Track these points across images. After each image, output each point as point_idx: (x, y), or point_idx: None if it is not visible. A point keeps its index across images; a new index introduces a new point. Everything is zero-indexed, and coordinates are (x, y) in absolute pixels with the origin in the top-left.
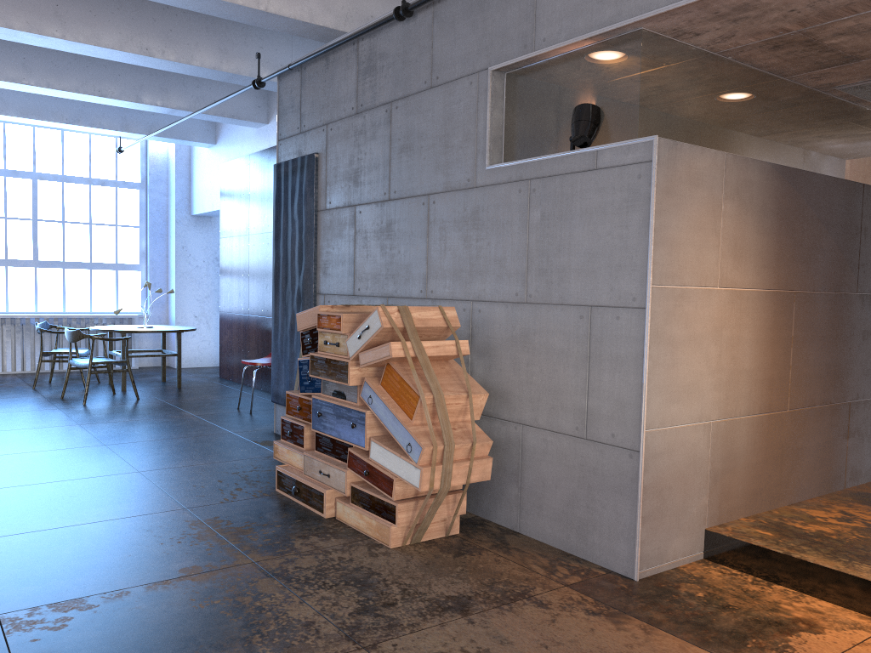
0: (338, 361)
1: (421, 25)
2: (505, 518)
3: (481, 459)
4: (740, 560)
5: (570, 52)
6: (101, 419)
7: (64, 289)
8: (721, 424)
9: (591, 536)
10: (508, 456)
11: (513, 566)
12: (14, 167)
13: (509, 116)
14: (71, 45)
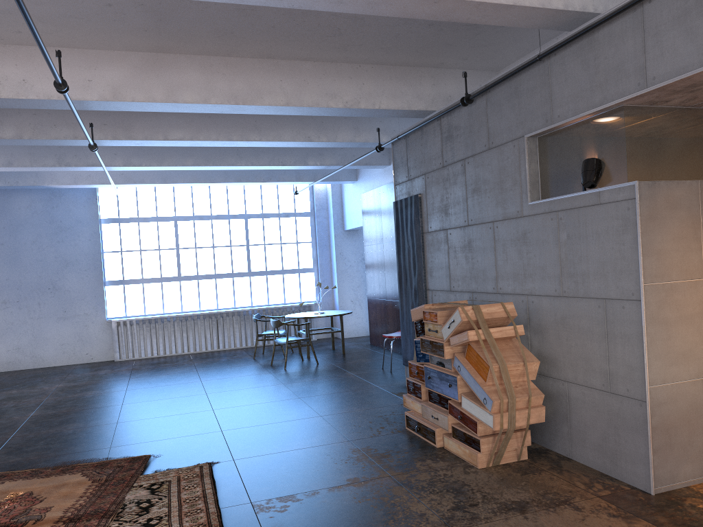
0: (437, 343)
1: (479, 107)
2: (561, 448)
3: (536, 407)
4: None
5: (577, 122)
6: (296, 379)
7: (267, 289)
8: None
9: (619, 462)
10: (559, 404)
11: (562, 482)
12: (233, 212)
13: (542, 166)
14: (265, 143)
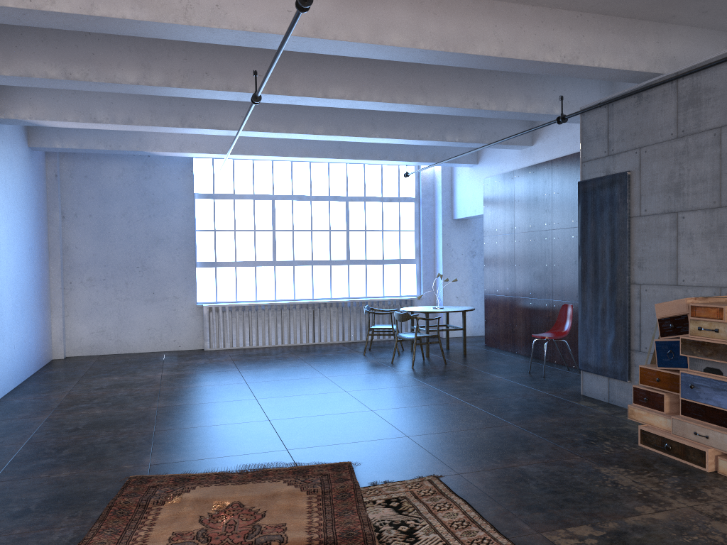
0: (720, 344)
1: None
2: None
3: None
4: None
5: None
6: (438, 380)
7: (366, 280)
8: None
9: None
10: None
11: None
12: (334, 193)
13: None
14: (428, 108)
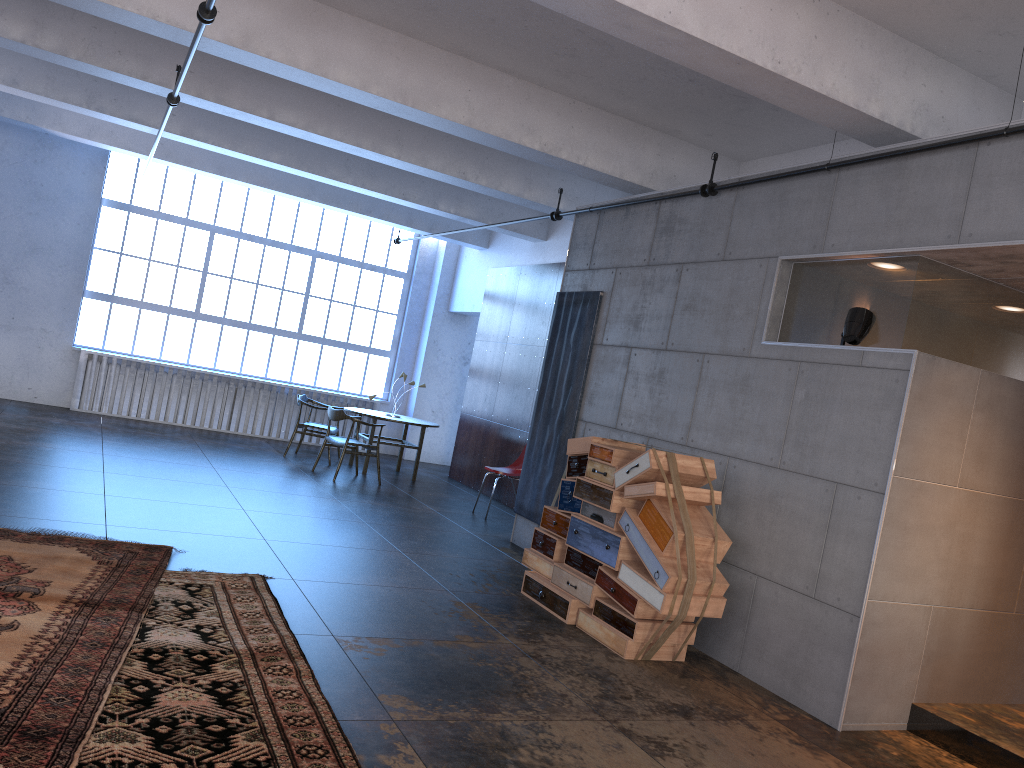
0: (604, 489)
1: (723, 204)
2: (727, 657)
3: (716, 598)
4: (939, 736)
5: (854, 259)
6: (354, 498)
7: (318, 364)
8: (942, 611)
9: (804, 685)
10: (739, 601)
11: (730, 696)
12: (299, 243)
13: (790, 300)
14: (402, 164)
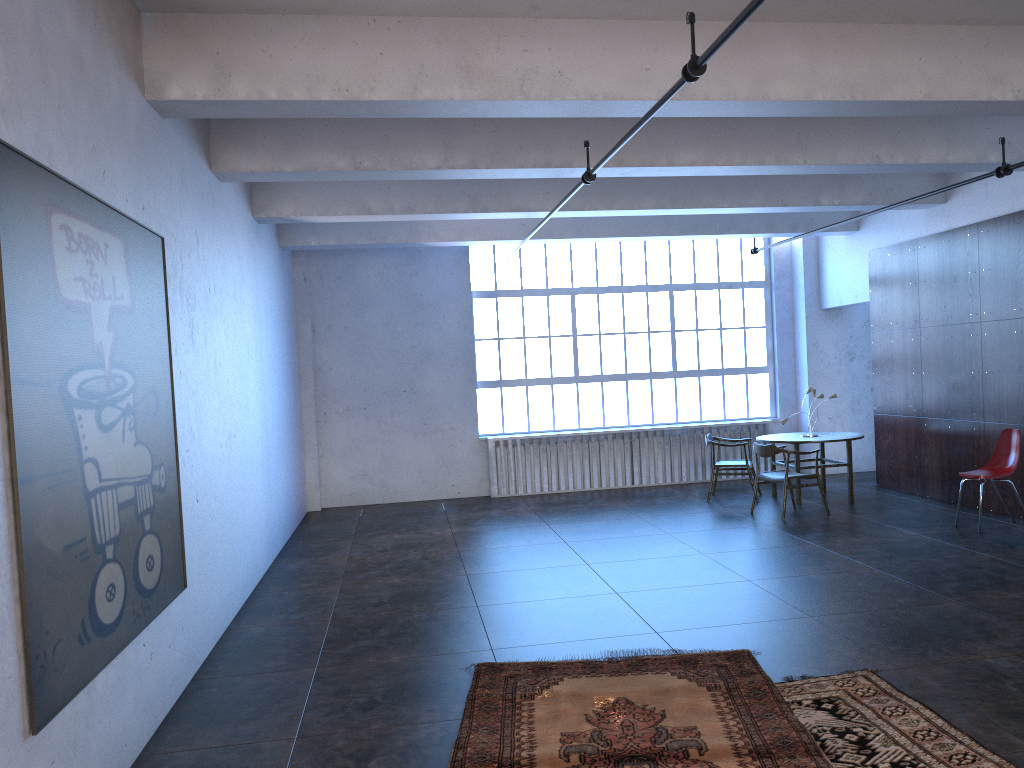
0: None
1: None
2: None
3: None
4: None
5: None
6: (826, 538)
7: (699, 398)
8: None
9: None
10: None
11: None
12: (653, 281)
13: None
14: (807, 168)
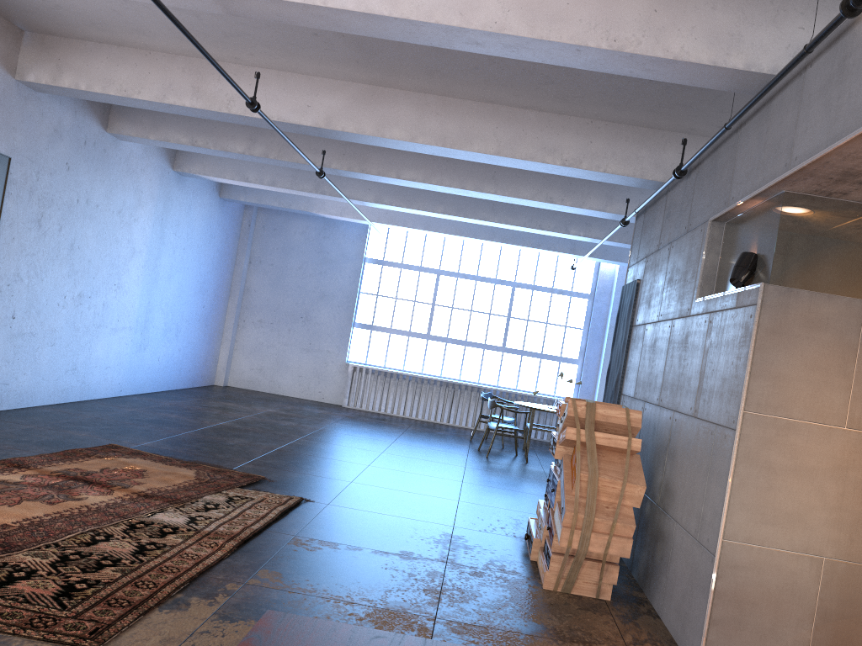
0: (555, 439)
1: (691, 182)
2: (657, 603)
3: (620, 537)
4: None
5: (752, 208)
6: (483, 467)
7: (518, 371)
8: (840, 565)
9: (686, 629)
10: (666, 548)
11: (611, 629)
12: (501, 277)
13: (721, 258)
14: (501, 197)
